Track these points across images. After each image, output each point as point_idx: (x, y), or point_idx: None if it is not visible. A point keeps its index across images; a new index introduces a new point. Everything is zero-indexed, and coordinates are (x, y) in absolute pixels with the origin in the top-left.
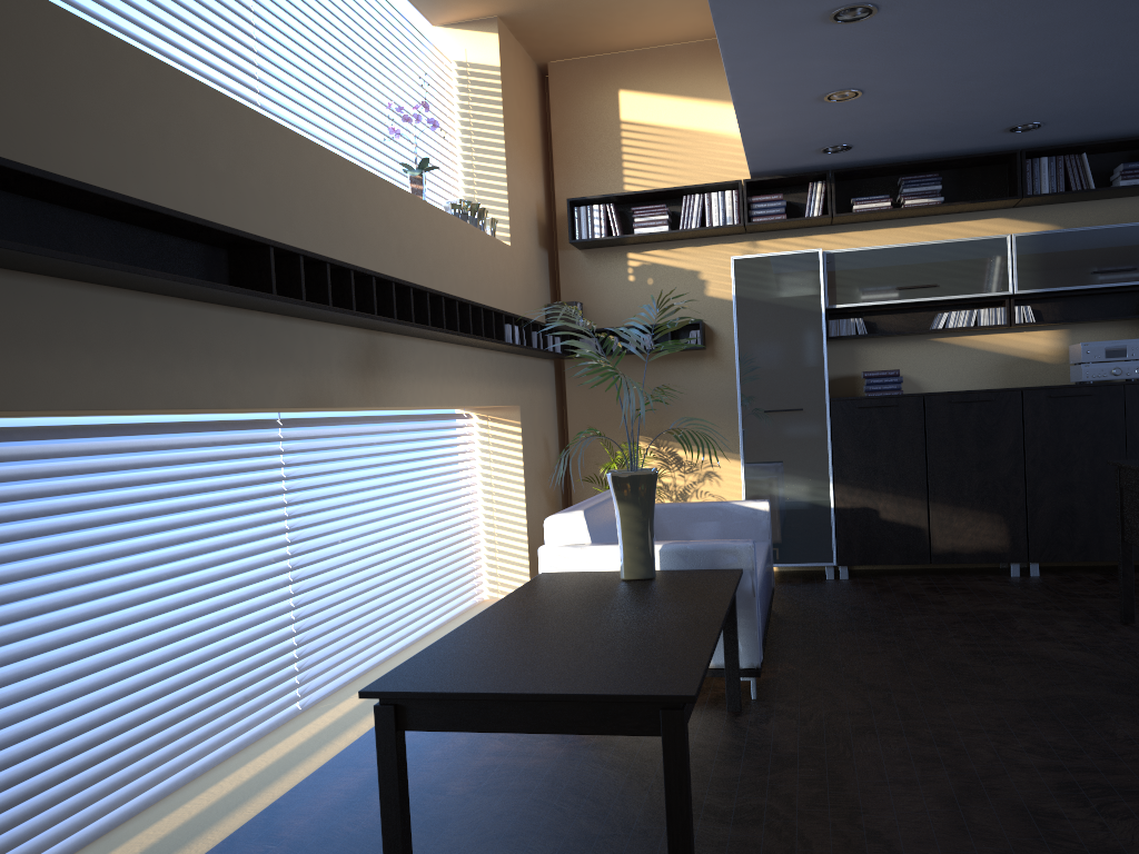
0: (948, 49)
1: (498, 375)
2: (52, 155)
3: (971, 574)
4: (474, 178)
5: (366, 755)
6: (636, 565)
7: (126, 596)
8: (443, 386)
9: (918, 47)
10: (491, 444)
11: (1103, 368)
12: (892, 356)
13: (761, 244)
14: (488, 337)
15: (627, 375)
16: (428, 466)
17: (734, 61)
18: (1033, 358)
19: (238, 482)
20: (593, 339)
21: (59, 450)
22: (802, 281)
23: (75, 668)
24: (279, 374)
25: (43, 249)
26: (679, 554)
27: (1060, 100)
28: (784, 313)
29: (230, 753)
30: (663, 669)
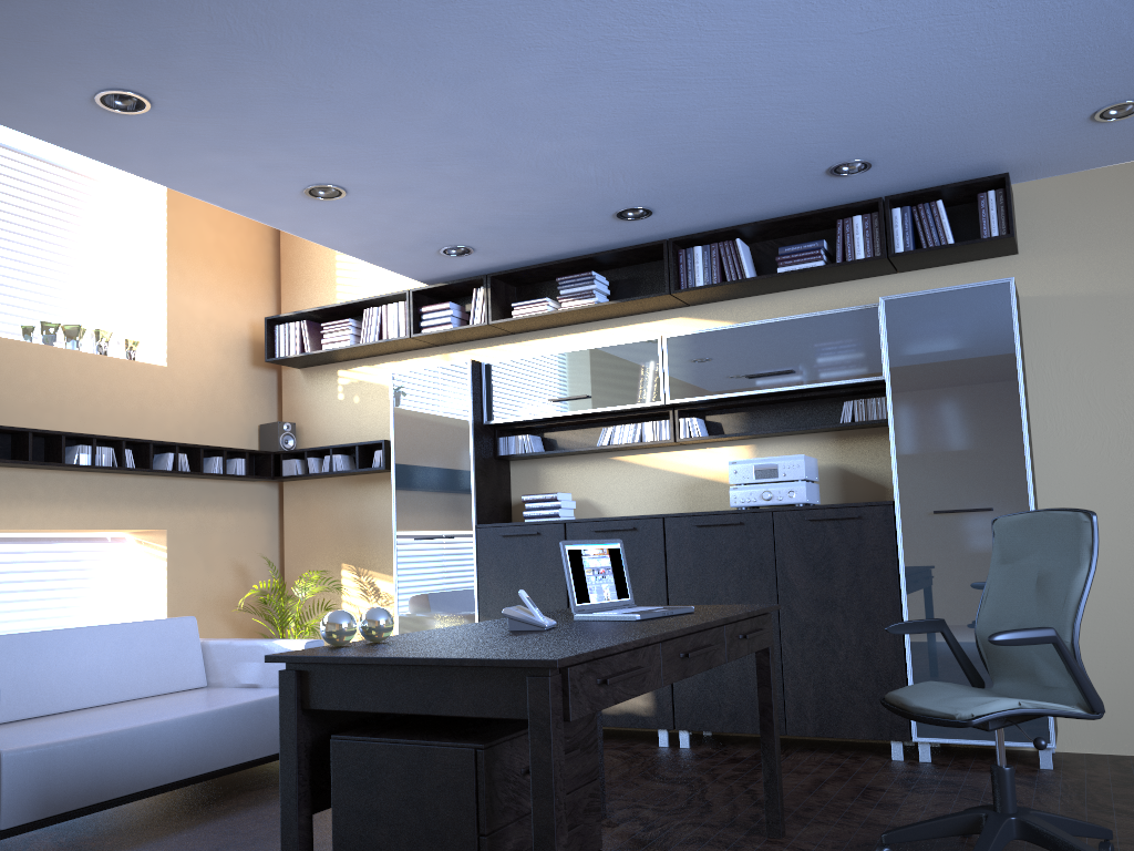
0: (327, 131)
1: (108, 497)
2: None
3: (631, 740)
4: (143, 301)
5: None
6: None
7: None
8: None
9: (287, 132)
10: (143, 569)
11: (753, 491)
12: (575, 477)
13: (453, 356)
14: (25, 458)
15: (335, 498)
16: None
17: (120, 164)
18: (718, 479)
19: None
20: (294, 460)
21: None
22: (452, 395)
23: None
24: None
25: None
26: None
27: (606, 179)
28: (436, 430)
29: None
30: None
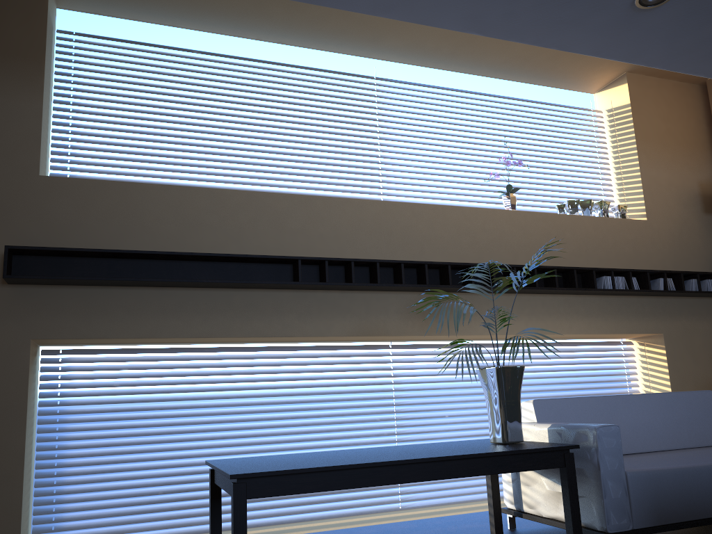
0: None
1: (622, 312)
2: (187, 242)
3: None
4: (622, 180)
5: (365, 529)
6: (495, 433)
7: (265, 423)
8: (529, 321)
9: None
10: (647, 363)
11: None
12: None
13: None
14: (573, 287)
15: None
16: (562, 376)
17: (637, 59)
18: None
19: (351, 376)
20: None
21: (228, 356)
22: None
23: (230, 450)
24: (337, 319)
25: (145, 278)
26: (557, 431)
27: None
28: None
29: (333, 516)
30: (276, 468)
